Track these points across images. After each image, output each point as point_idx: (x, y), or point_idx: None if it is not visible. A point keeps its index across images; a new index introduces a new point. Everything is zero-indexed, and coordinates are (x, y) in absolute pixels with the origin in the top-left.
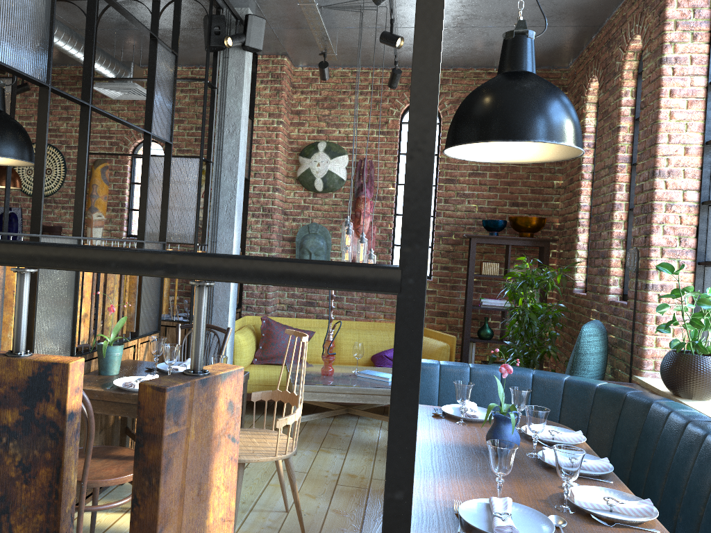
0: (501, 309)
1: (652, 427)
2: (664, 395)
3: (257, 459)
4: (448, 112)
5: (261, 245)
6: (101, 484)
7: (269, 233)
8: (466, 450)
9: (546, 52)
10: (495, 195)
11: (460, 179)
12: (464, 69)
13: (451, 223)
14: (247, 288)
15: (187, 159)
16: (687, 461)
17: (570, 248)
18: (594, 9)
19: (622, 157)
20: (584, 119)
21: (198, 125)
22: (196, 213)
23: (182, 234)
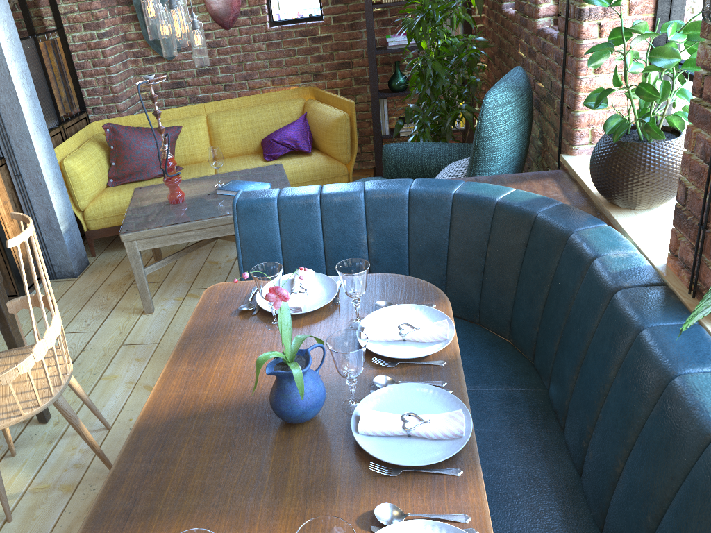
0: (414, 48)
1: (567, 278)
2: (596, 201)
3: None
4: None
5: (83, 21)
6: None
7: (87, 2)
8: (244, 419)
9: None
10: None
11: None
12: None
13: None
14: (85, 84)
15: None
16: (606, 365)
17: None
18: None
19: None
20: None
21: None
22: None
23: None
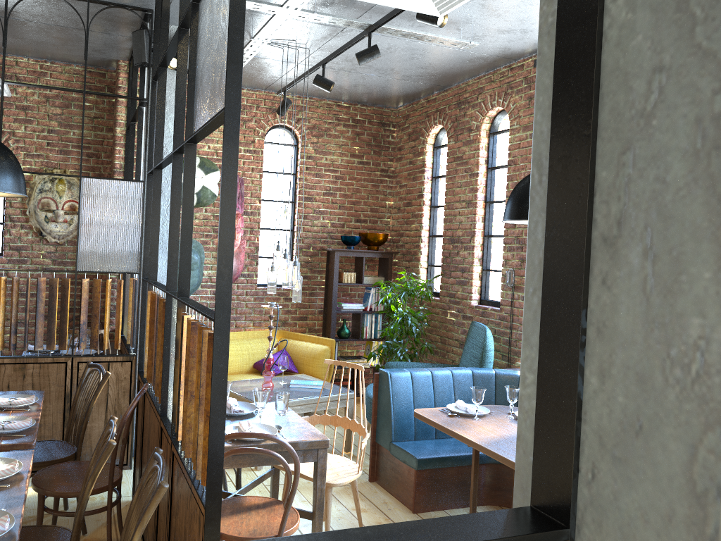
0: (358, 312)
1: None
2: None
3: (350, 480)
4: (307, 137)
5: None
6: (289, 533)
7: None
8: None
9: (392, 96)
10: (344, 212)
11: (316, 198)
12: (318, 99)
13: (310, 237)
14: None
15: (128, 183)
16: None
17: (411, 259)
18: (455, 76)
19: (480, 196)
20: (424, 156)
21: (51, 127)
22: (141, 240)
23: (125, 263)
